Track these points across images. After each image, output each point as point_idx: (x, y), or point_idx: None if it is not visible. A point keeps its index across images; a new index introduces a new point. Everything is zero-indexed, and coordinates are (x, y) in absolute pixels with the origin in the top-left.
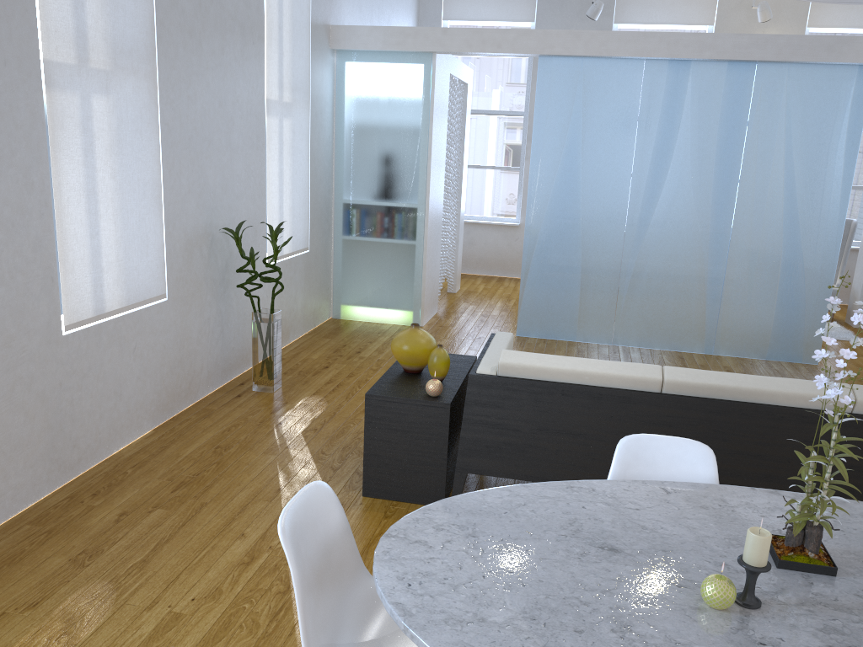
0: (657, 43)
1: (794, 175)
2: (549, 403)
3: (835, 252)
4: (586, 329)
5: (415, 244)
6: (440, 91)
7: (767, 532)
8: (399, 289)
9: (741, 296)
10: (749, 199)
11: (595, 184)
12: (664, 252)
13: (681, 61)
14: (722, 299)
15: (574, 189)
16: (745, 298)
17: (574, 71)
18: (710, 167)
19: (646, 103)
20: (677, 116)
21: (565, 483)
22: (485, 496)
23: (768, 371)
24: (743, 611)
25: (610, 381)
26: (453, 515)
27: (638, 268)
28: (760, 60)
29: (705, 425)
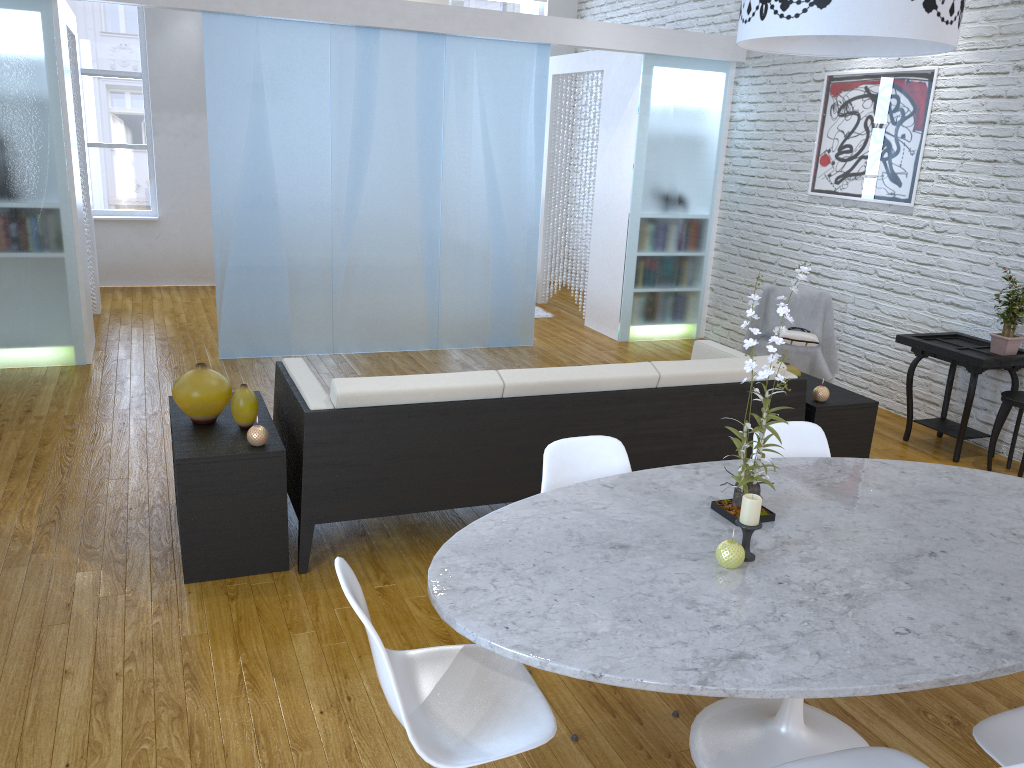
0: (344, 7)
1: (493, 156)
2: (396, 429)
3: (536, 232)
4: (303, 340)
5: (64, 257)
6: (64, 49)
7: (756, 496)
8: (50, 319)
9: (458, 284)
10: (454, 182)
11: (291, 170)
12: (377, 244)
13: (369, 29)
14: (440, 290)
15: (267, 176)
16: (462, 287)
17: (249, 33)
18: (412, 148)
19: (338, 75)
20: (372, 92)
21: (527, 500)
22: (476, 531)
23: (497, 359)
24: (748, 564)
25: (455, 394)
26: (470, 556)
27: (351, 264)
28: (450, 33)
29: (545, 421)
